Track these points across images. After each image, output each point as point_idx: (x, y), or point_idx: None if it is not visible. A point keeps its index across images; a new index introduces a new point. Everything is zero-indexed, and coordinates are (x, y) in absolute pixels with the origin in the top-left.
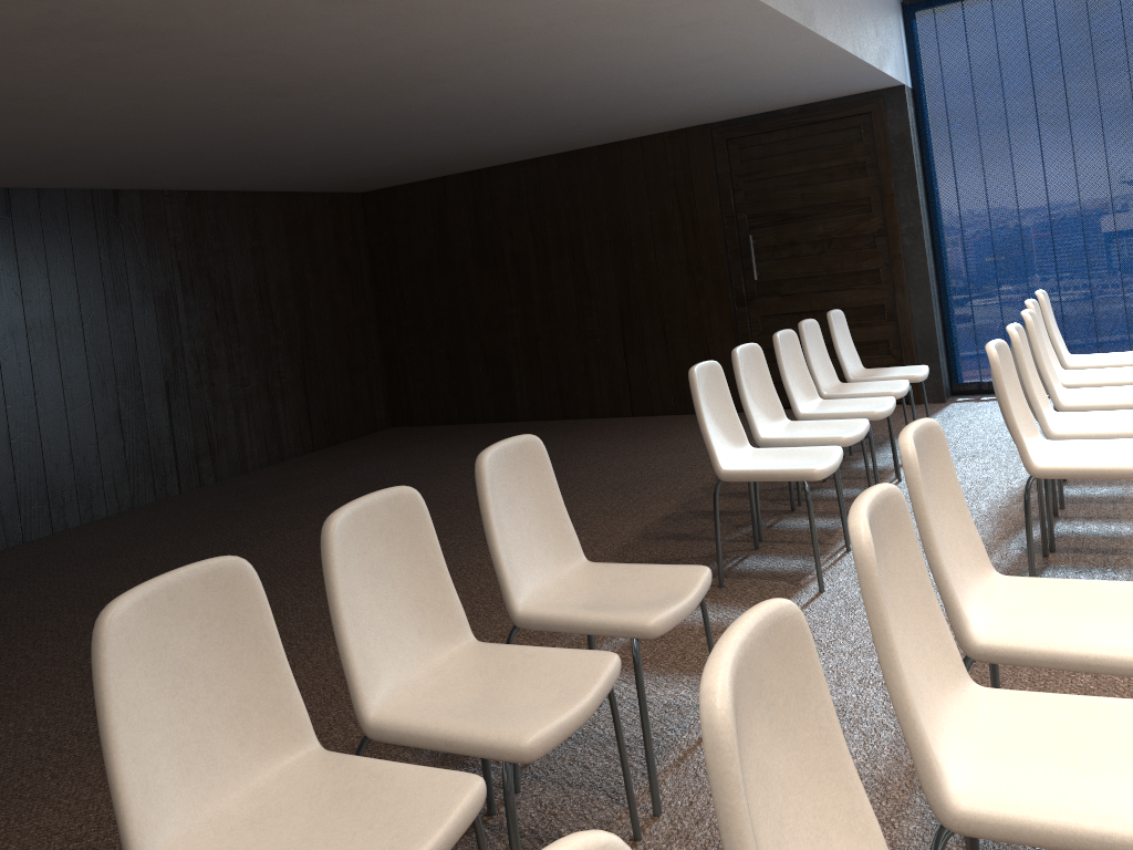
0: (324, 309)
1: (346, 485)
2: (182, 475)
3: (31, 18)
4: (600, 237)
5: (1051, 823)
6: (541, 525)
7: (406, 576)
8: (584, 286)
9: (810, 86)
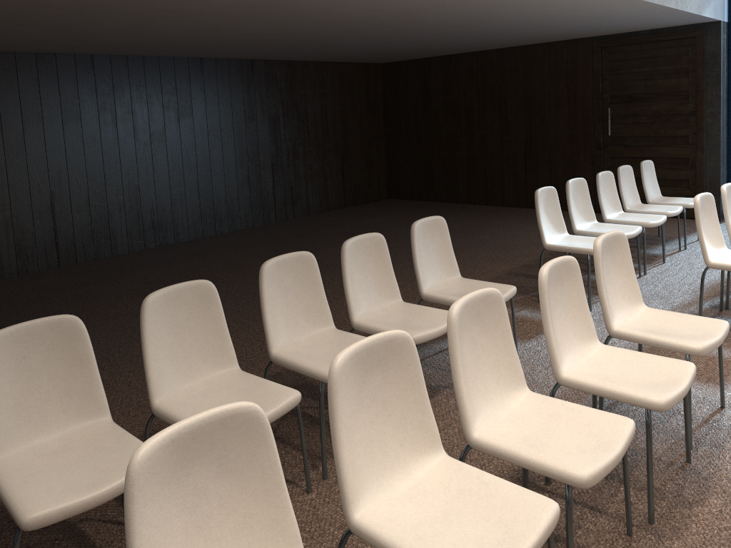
0: (356, 129)
1: (360, 228)
2: (277, 212)
3: (230, 1)
4: (517, 101)
5: (594, 385)
6: (440, 257)
7: (375, 270)
8: (505, 129)
9: (653, 21)
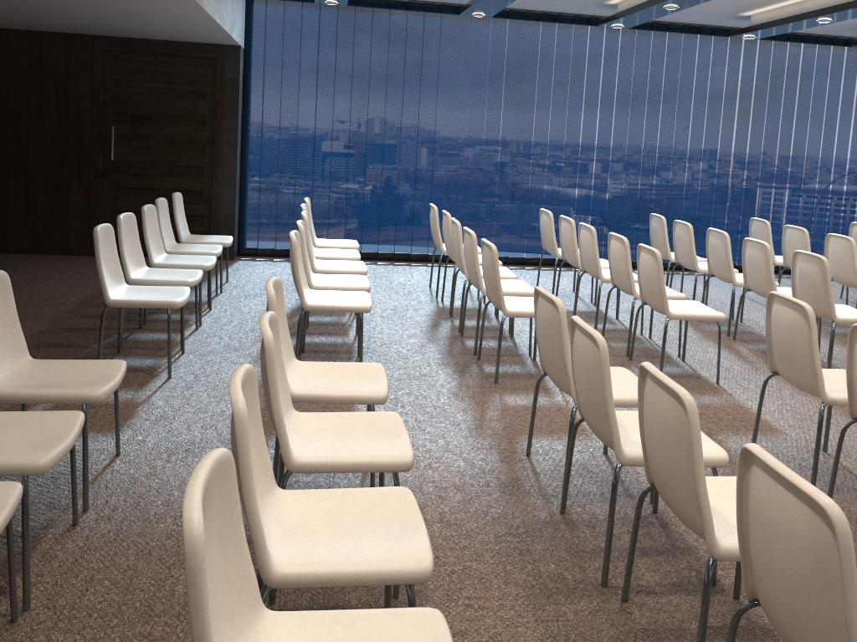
0: None
1: None
2: None
3: None
4: None
5: (336, 461)
6: (2, 333)
7: None
8: None
9: (180, 32)
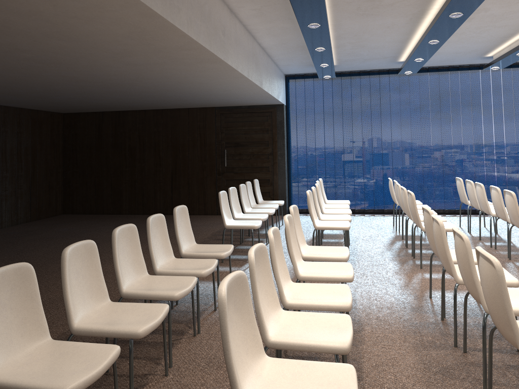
0: (42, 161)
1: (57, 233)
2: None
3: (28, 56)
4: (167, 143)
5: (317, 276)
6: (185, 231)
7: (160, 238)
8: (158, 162)
9: (254, 101)
